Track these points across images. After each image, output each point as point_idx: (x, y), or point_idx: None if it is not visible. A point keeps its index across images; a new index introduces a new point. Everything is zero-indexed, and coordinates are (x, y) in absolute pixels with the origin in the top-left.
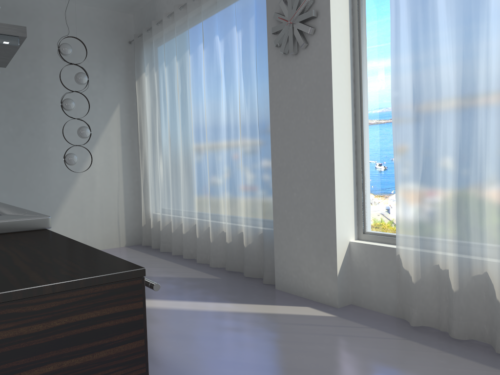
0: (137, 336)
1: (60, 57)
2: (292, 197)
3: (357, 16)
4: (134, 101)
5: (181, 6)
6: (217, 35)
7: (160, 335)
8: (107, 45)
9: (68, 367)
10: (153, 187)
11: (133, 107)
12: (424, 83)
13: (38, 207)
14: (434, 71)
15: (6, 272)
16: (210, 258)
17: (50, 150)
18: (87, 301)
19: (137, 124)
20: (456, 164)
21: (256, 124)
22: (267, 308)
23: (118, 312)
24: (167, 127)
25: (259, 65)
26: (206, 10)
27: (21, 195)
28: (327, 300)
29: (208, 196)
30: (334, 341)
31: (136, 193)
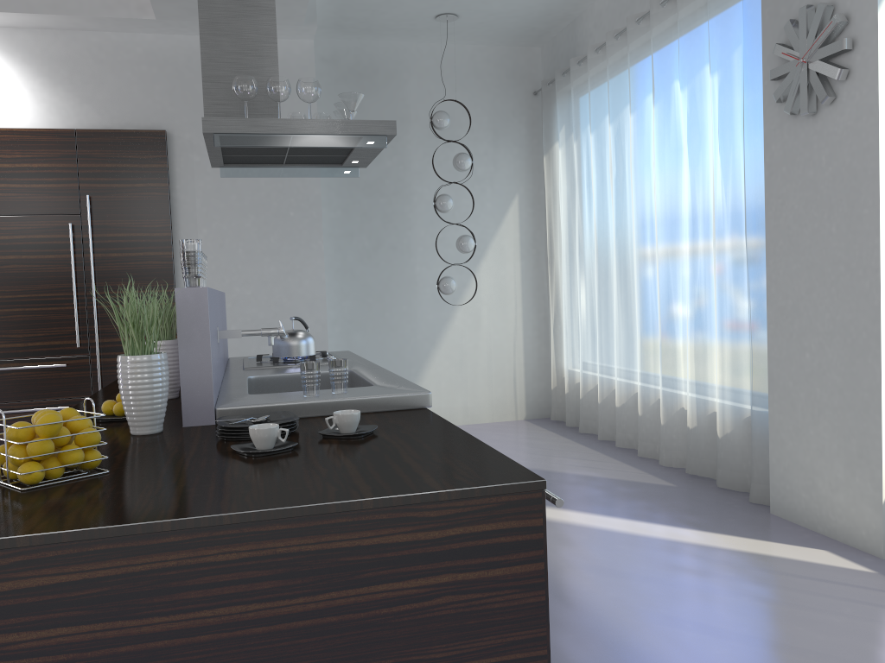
0: (536, 557)
1: (432, 130)
2: (803, 359)
3: None
4: (541, 188)
5: (618, 32)
6: (676, 80)
7: (573, 564)
8: (500, 102)
9: (462, 580)
10: (569, 328)
11: (538, 198)
12: None
13: (401, 355)
14: None
15: (399, 471)
16: (660, 451)
17: (417, 271)
18: (482, 511)
19: (546, 225)
20: None
21: (742, 231)
22: (749, 544)
23: (515, 527)
24: (593, 232)
25: (747, 131)
26: (658, 40)
27: (379, 337)
28: (863, 543)
29: (659, 347)
30: (862, 613)
31: (543, 335)
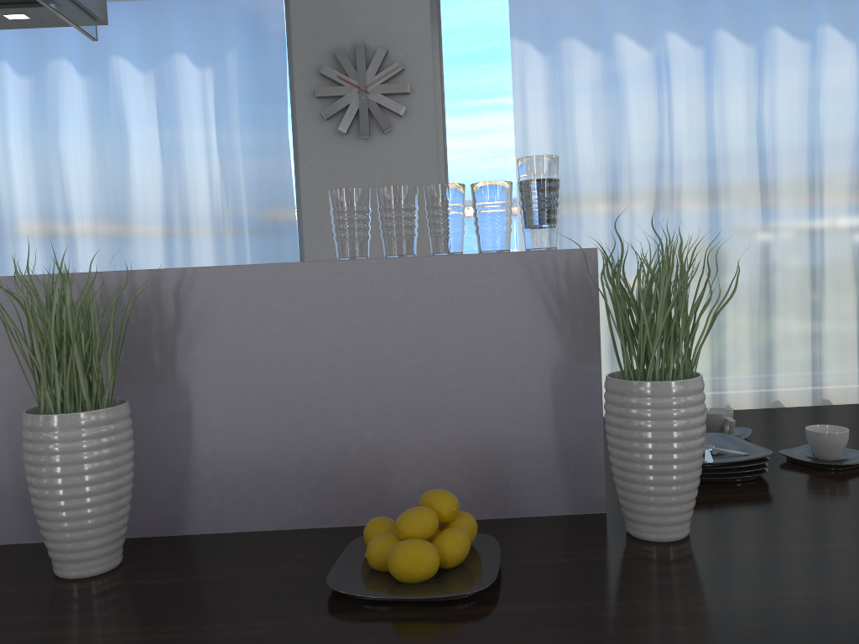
0: None
1: None
2: None
3: (441, 104)
4: None
5: None
6: (117, 57)
7: None
8: None
9: None
10: None
11: None
12: (564, 209)
13: None
14: (575, 197)
15: None
16: None
17: None
18: None
19: None
20: (609, 301)
21: (245, 237)
22: None
23: None
24: None
25: (264, 138)
26: None
27: None
28: None
29: None
30: None
31: None
